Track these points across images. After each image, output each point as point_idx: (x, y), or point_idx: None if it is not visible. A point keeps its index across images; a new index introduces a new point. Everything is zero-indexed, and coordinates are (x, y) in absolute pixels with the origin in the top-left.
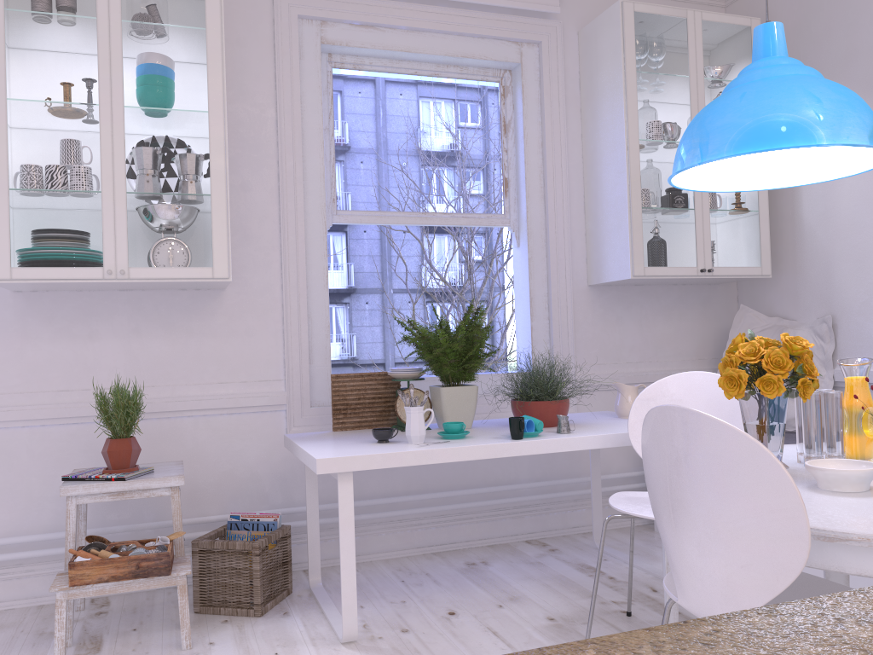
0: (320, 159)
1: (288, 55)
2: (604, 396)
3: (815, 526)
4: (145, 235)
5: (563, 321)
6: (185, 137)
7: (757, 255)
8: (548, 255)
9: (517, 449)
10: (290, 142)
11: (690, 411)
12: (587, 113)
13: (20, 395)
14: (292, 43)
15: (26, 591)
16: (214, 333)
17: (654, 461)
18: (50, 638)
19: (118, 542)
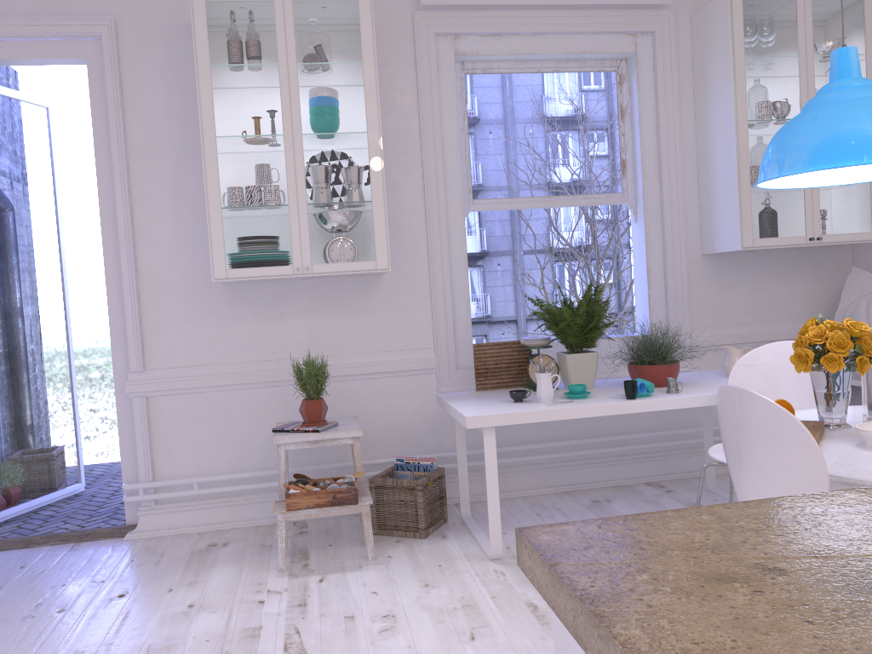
0: (458, 158)
1: (427, 70)
2: (718, 354)
3: (841, 475)
4: (322, 238)
5: (678, 289)
6: (350, 155)
7: (868, 221)
8: (663, 229)
9: (630, 408)
10: (431, 145)
11: (745, 391)
12: (700, 95)
13: (233, 365)
14: (431, 59)
15: (245, 515)
16: (376, 310)
17: (723, 425)
18: (270, 549)
19: (317, 479)
